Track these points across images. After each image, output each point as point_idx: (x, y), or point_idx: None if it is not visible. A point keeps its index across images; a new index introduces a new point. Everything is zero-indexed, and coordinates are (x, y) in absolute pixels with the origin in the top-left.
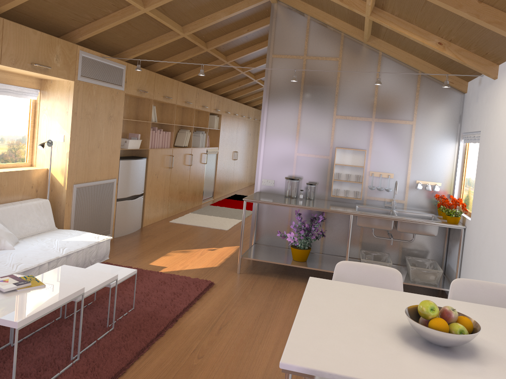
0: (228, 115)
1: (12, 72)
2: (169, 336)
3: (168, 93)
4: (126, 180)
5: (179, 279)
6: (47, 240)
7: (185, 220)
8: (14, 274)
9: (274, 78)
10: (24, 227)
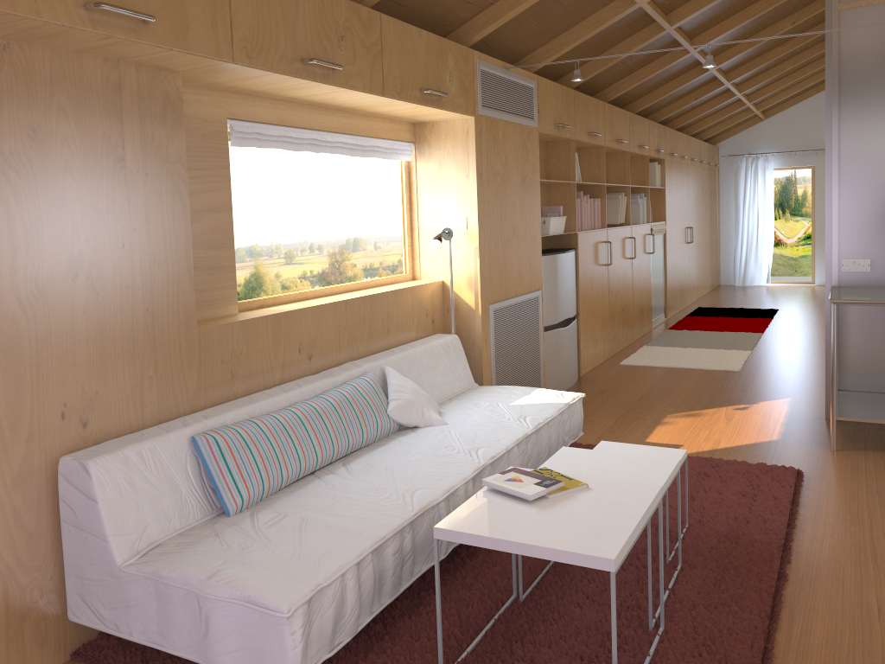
0: (673, 159)
1: (378, 115)
2: (800, 580)
3: (593, 126)
4: (554, 292)
5: (726, 467)
6: (485, 406)
7: (646, 359)
8: (480, 467)
9: (848, 52)
10: (436, 385)
